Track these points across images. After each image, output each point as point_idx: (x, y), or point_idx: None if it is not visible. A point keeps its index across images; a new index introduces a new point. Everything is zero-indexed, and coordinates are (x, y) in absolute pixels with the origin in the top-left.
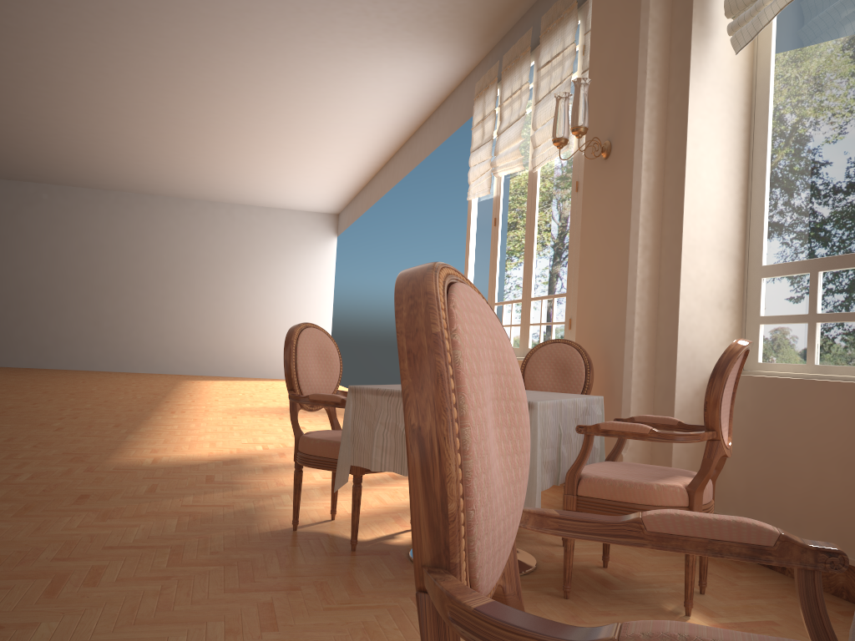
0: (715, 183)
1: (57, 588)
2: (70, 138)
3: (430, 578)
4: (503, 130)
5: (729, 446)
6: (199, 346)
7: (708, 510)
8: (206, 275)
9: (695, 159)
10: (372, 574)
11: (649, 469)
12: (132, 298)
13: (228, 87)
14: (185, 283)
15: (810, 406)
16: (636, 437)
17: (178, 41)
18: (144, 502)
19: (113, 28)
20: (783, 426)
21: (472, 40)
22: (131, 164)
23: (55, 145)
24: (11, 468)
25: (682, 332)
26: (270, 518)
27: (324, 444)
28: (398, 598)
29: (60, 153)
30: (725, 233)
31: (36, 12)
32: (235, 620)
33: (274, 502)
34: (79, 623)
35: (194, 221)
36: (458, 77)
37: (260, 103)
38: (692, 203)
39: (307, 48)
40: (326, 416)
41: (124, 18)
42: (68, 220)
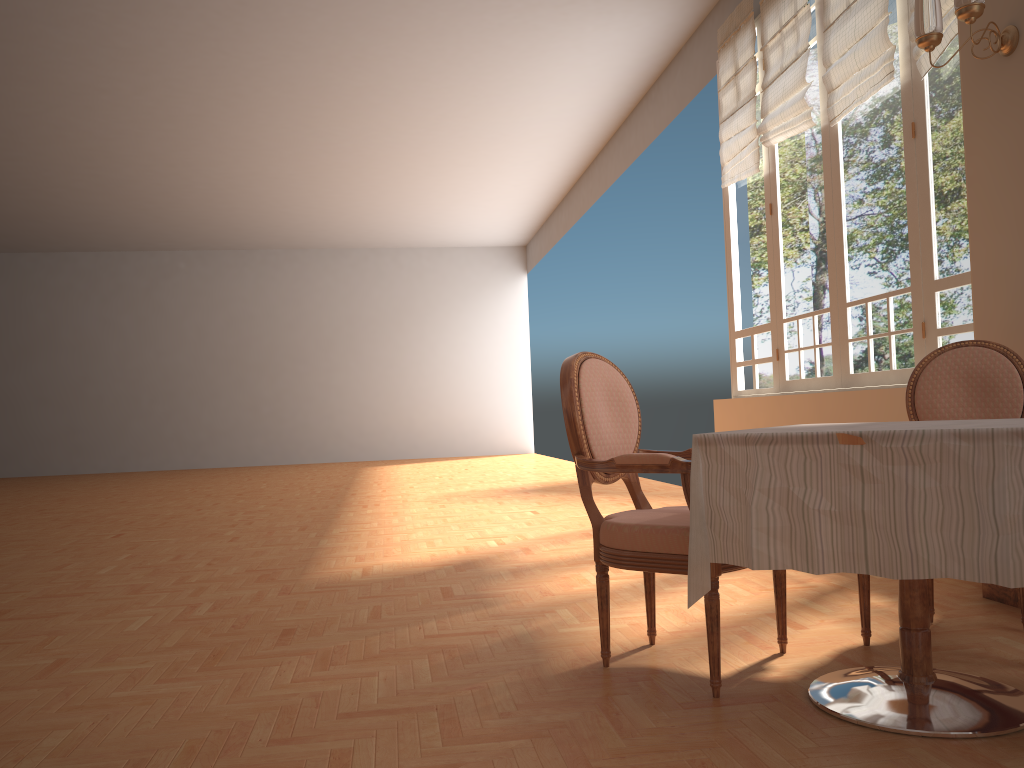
0: None
1: None
2: (205, 188)
3: None
4: (771, 81)
5: None
6: (375, 425)
7: None
8: (375, 339)
9: None
10: (776, 741)
11: None
12: (292, 375)
13: (388, 90)
14: (352, 350)
15: None
16: None
17: (325, 35)
18: (371, 635)
19: (245, 30)
20: None
21: None
22: (276, 212)
23: (188, 200)
24: (185, 597)
25: None
26: (559, 649)
27: (647, 532)
28: None
29: (195, 210)
30: None
31: (152, 22)
32: None
33: (551, 621)
34: None
35: (355, 275)
36: (687, 29)
37: (428, 107)
38: None
39: (487, 19)
40: (556, 494)
41: (258, 14)
42: (210, 291)
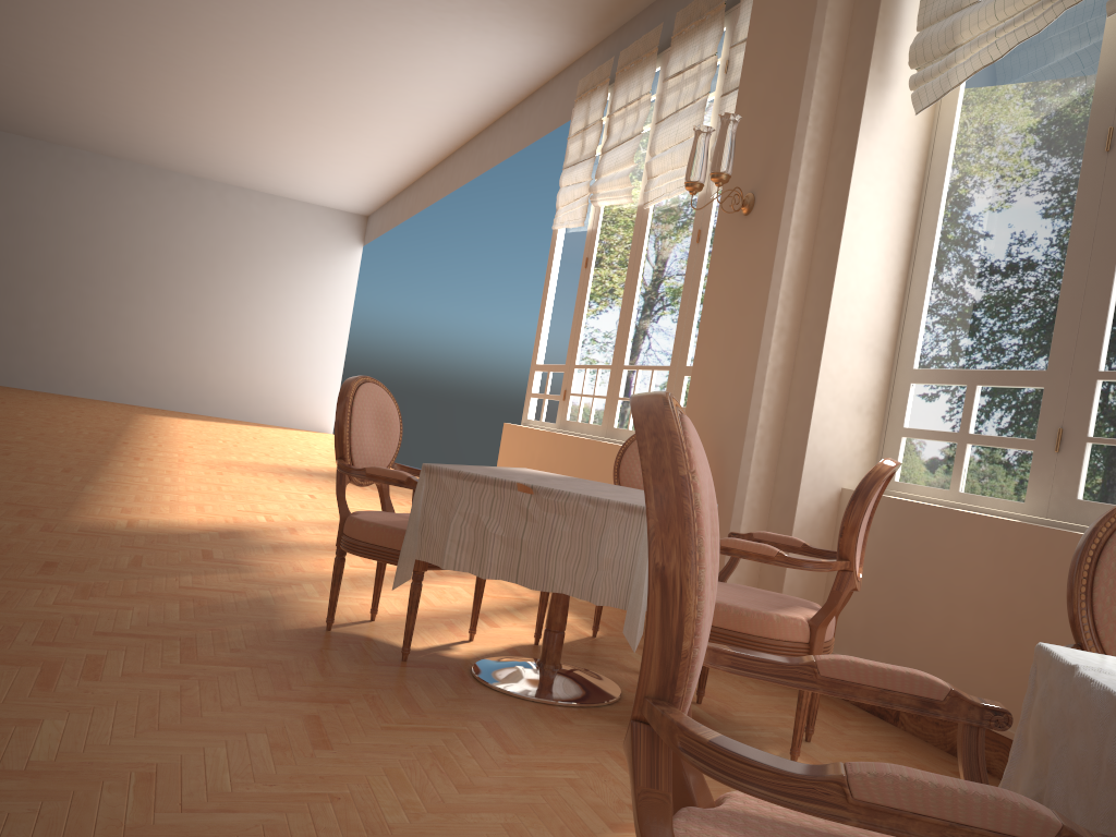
0: (872, 264)
1: (51, 680)
2: (12, 68)
3: (656, 709)
4: (610, 148)
5: (859, 578)
6: (162, 370)
7: (828, 648)
8: (181, 276)
9: (852, 233)
10: (432, 691)
11: (765, 595)
12: (75, 295)
13: (248, 33)
14: (151, 283)
15: (949, 540)
16: (760, 560)
17: None
18: (130, 579)
19: None
20: (916, 559)
21: (581, 24)
22: (94, 113)
23: None
24: None
25: (813, 436)
26: (294, 612)
27: (379, 529)
28: (466, 721)
29: None
30: (876, 324)
31: None
32: (279, 733)
33: (295, 591)
34: (91, 724)
35: (172, 201)
36: (556, 66)
37: (288, 60)
38: (843, 284)
39: (365, 1)
40: None
41: None
42: None
